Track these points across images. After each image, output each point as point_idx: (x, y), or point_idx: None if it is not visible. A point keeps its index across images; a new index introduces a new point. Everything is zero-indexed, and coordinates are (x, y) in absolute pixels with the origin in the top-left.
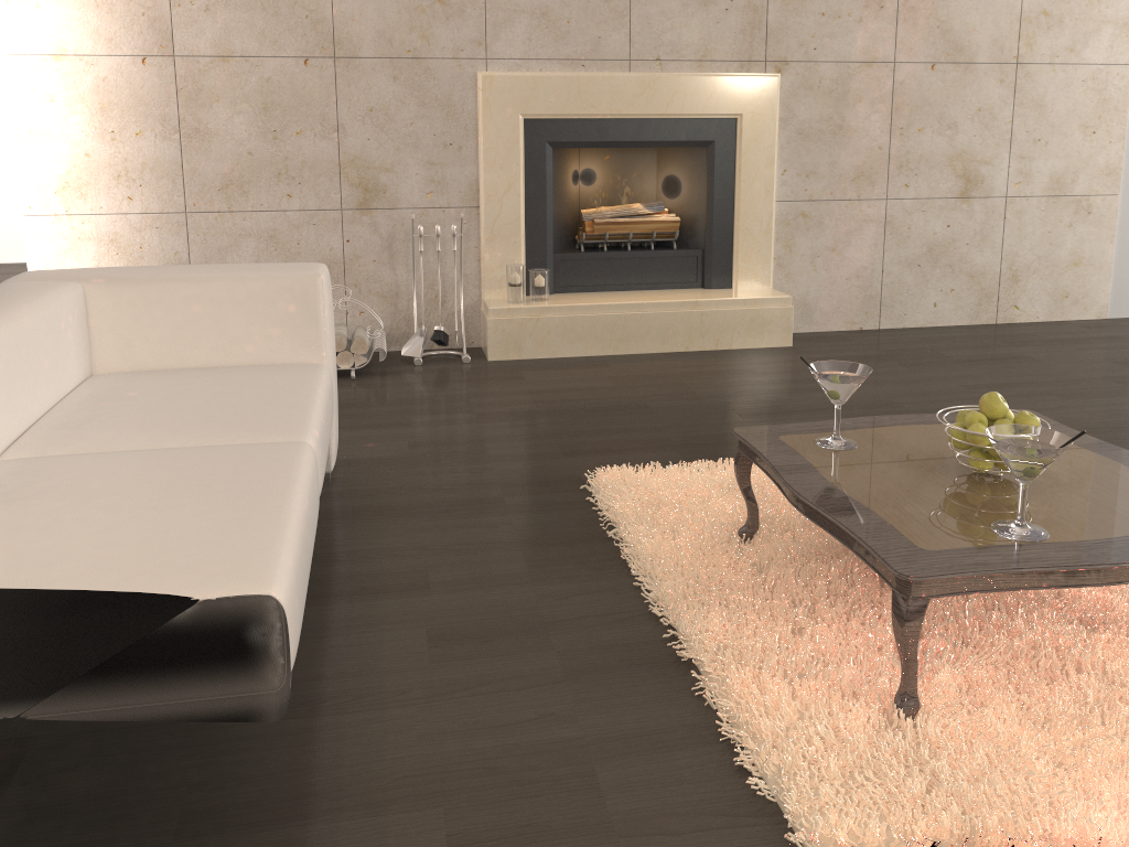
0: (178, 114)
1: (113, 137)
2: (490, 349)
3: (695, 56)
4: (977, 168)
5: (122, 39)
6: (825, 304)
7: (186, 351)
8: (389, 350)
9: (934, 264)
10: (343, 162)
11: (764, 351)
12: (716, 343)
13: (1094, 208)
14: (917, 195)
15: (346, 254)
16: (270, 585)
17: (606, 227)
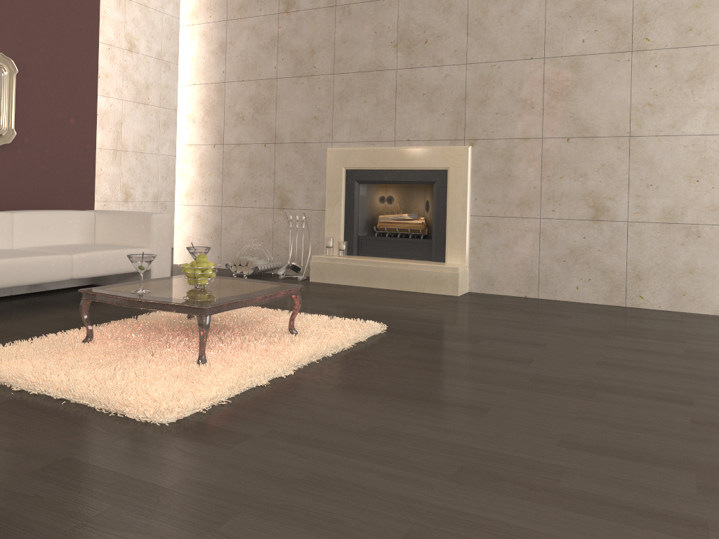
0: (222, 166)
1: (202, 175)
2: (310, 275)
3: (426, 138)
4: (603, 201)
5: (209, 138)
6: (502, 278)
7: (116, 238)
8: (287, 274)
9: (575, 261)
10: (275, 187)
11: (436, 295)
12: (416, 288)
13: (703, 234)
14: (561, 217)
15: (273, 228)
16: None
17: (385, 224)
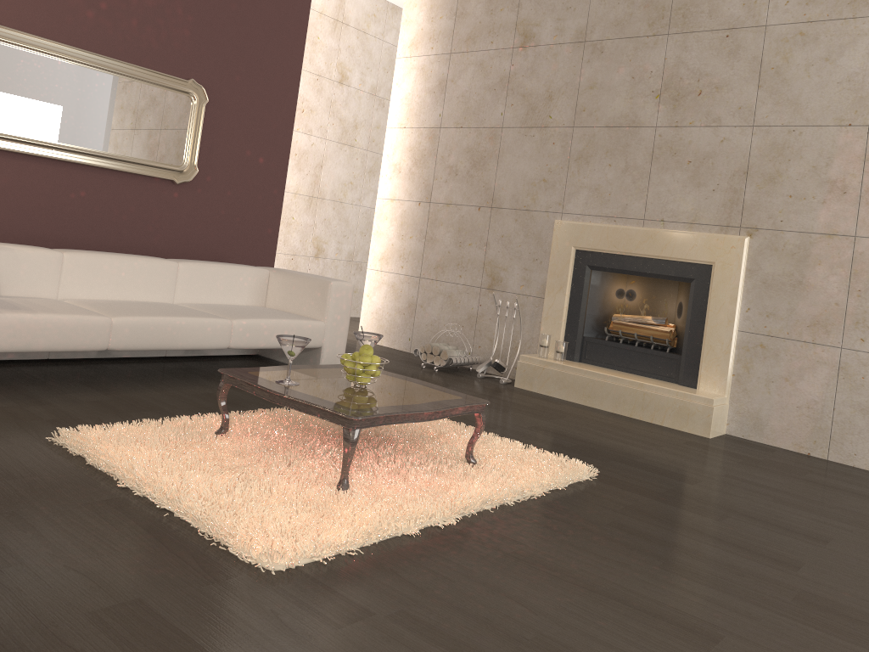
0: (426, 229)
1: (402, 237)
2: (516, 379)
3: (687, 220)
4: None
5: (414, 193)
6: (775, 423)
7: (288, 304)
8: (488, 372)
9: None
10: (485, 262)
11: (679, 432)
12: (651, 417)
13: None
14: None
15: (478, 312)
16: (114, 317)
17: (620, 326)
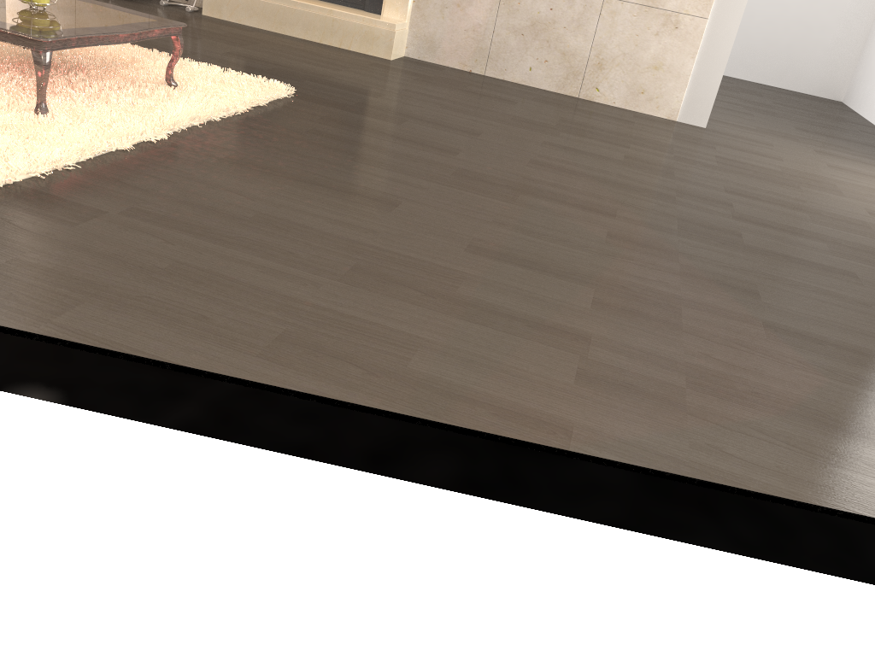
0: None
1: None
2: (203, 7)
3: None
4: None
5: None
6: (446, 46)
7: None
8: None
9: (535, 36)
10: None
11: (364, 56)
12: (340, 43)
13: (681, 25)
14: None
15: None
16: None
17: None
